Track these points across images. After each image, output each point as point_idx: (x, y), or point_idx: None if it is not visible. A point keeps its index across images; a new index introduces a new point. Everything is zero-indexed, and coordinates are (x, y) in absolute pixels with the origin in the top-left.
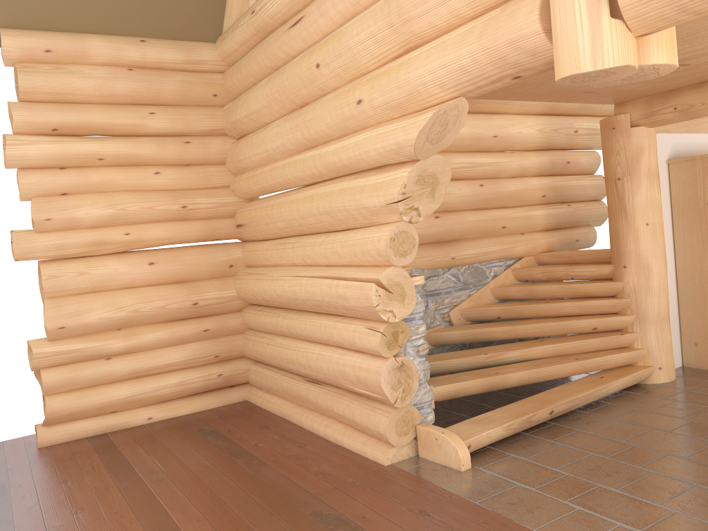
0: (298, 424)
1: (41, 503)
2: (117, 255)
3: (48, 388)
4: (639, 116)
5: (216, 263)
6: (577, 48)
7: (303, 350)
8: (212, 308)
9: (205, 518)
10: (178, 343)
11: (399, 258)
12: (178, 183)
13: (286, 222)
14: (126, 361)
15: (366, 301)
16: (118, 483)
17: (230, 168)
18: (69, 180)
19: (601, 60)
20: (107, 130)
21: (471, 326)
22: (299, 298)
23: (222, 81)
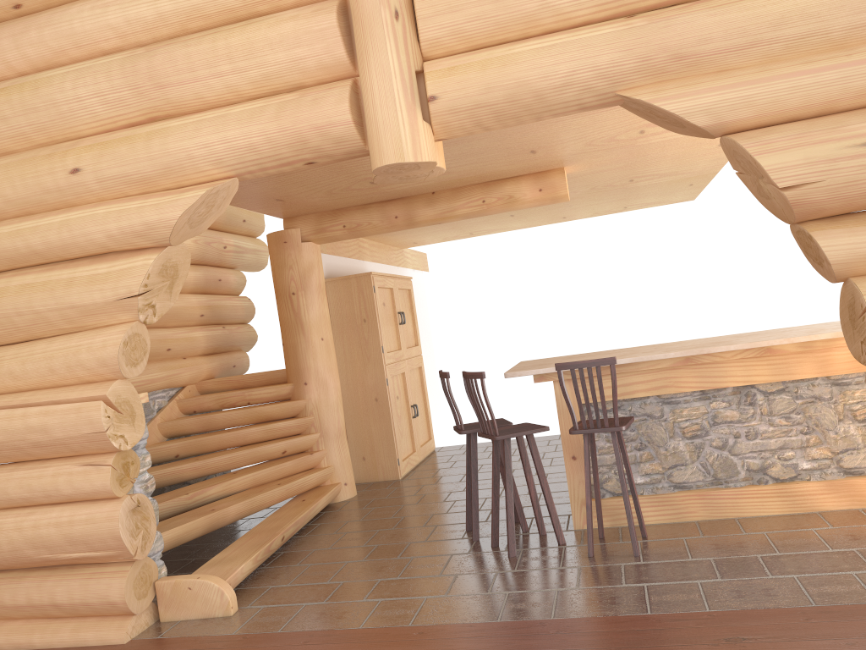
0: None
1: None
2: None
3: None
4: (310, 231)
5: None
6: (401, 140)
7: None
8: None
9: None
10: None
11: (130, 367)
12: None
13: None
14: None
15: (88, 427)
16: None
17: None
18: None
19: (420, 154)
20: None
21: (150, 469)
22: None
23: None
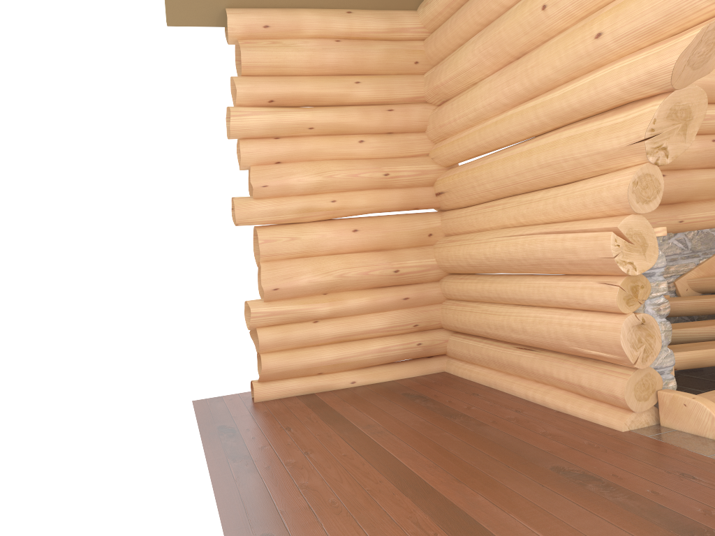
0: (508, 392)
1: (271, 444)
2: (323, 222)
3: (263, 347)
4: None
5: (415, 231)
6: None
7: (516, 314)
8: (412, 276)
9: (437, 465)
10: (379, 311)
11: (641, 204)
12: (380, 151)
13: (497, 182)
14: (331, 325)
15: (601, 252)
16: (339, 433)
17: (431, 135)
18: (283, 148)
19: None
20: (316, 100)
21: (703, 296)
22: (513, 258)
23: (424, 48)
